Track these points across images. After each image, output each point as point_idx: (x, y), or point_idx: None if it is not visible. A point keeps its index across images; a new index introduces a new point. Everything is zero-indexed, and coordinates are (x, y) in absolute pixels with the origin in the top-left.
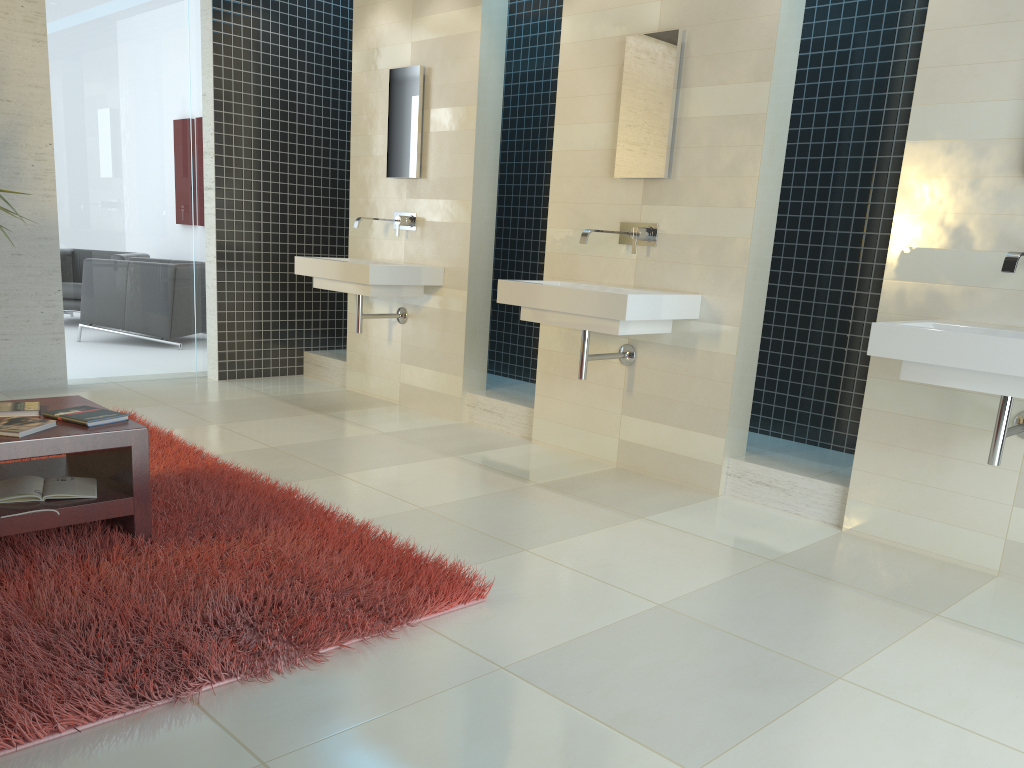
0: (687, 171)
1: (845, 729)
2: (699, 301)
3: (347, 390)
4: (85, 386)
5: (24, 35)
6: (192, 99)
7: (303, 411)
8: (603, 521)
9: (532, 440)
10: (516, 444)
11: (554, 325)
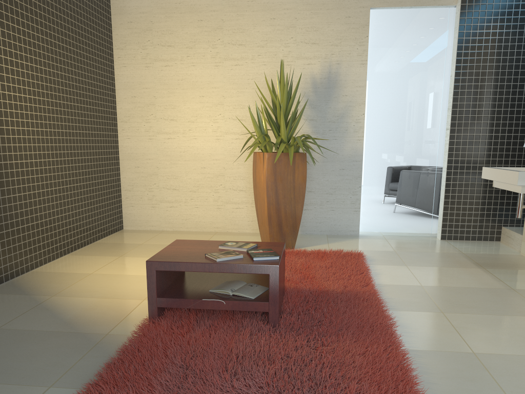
0: None
1: None
2: None
3: (520, 255)
4: (367, 236)
5: (356, 62)
6: (444, 79)
7: (470, 265)
8: None
9: None
10: None
11: None
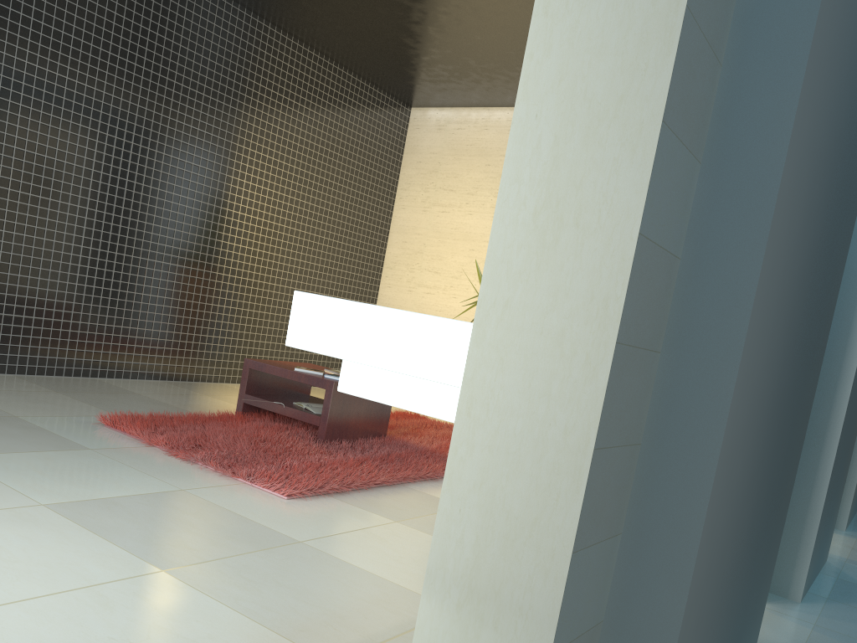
0: None
1: (76, 551)
2: None
3: None
4: None
5: None
6: None
7: None
8: None
9: None
10: None
11: None
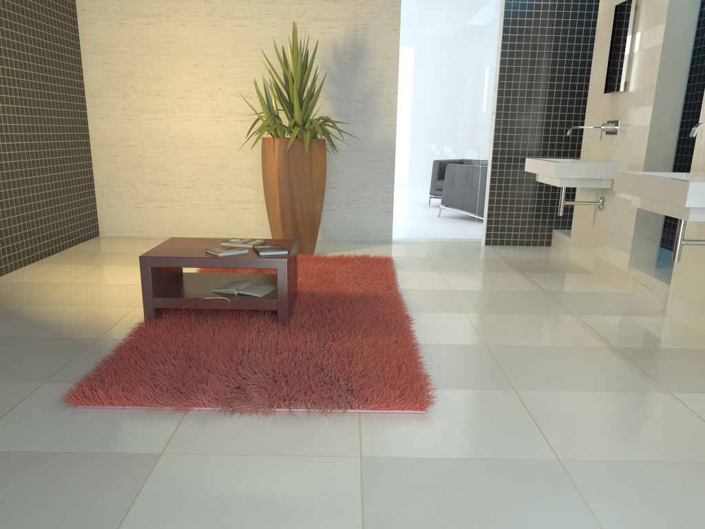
0: None
1: None
2: None
3: (567, 260)
4: (401, 242)
5: (387, 27)
6: (490, 52)
7: (509, 270)
8: (623, 386)
9: (665, 314)
10: (646, 315)
11: None
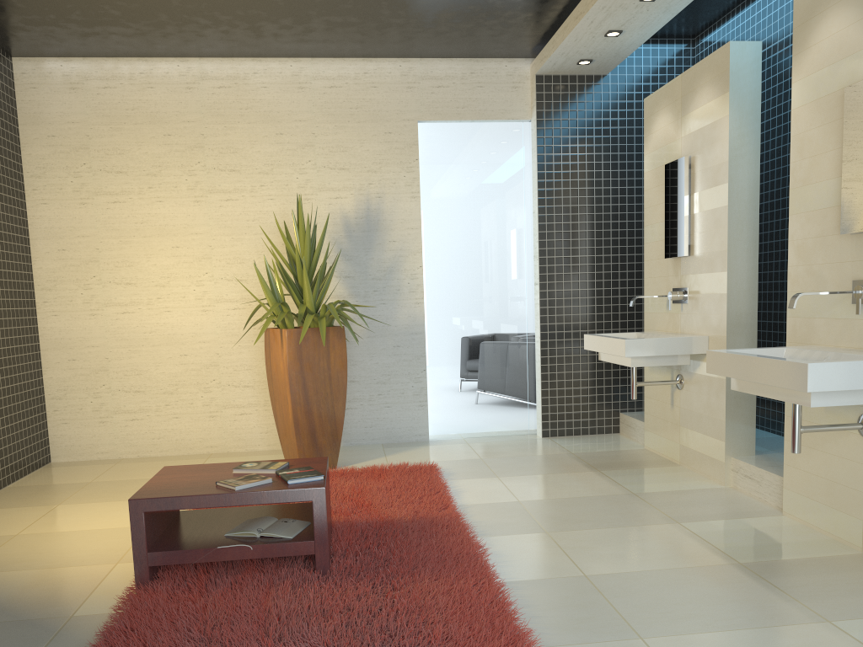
0: None
1: None
2: None
3: (644, 449)
4: (440, 440)
5: (405, 195)
6: (525, 217)
7: (581, 468)
8: (771, 618)
9: (782, 512)
10: (761, 515)
11: None
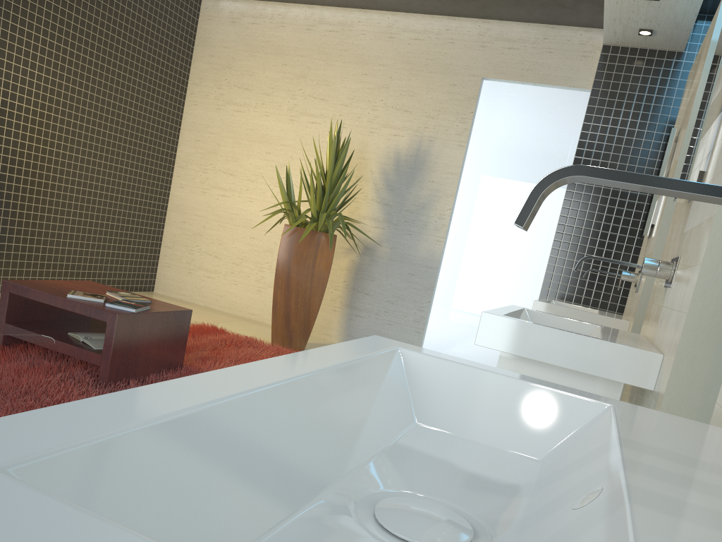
0: (708, 177)
1: None
2: (656, 363)
3: None
4: None
5: (453, 142)
6: None
7: None
8: None
9: None
10: None
11: (627, 387)
